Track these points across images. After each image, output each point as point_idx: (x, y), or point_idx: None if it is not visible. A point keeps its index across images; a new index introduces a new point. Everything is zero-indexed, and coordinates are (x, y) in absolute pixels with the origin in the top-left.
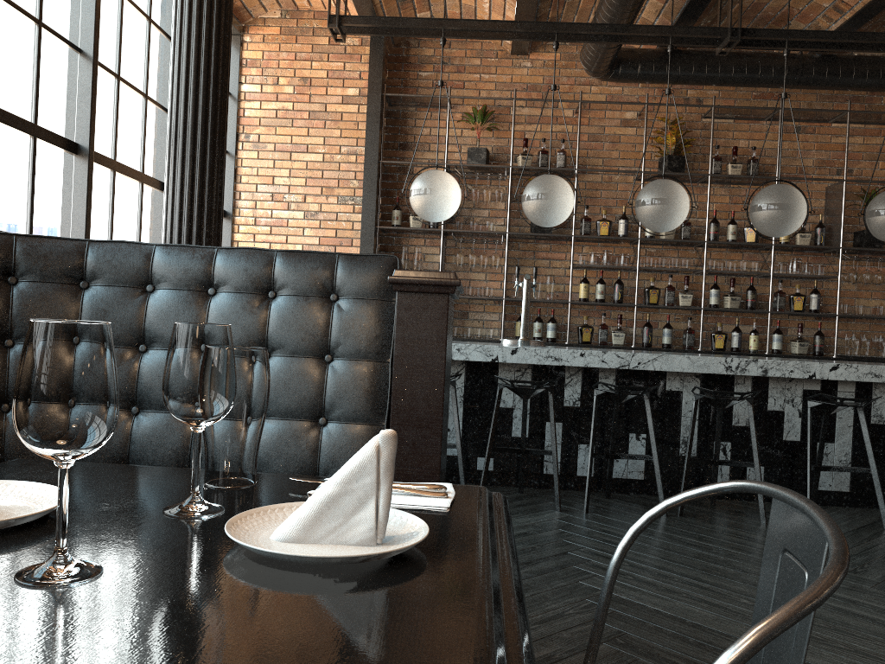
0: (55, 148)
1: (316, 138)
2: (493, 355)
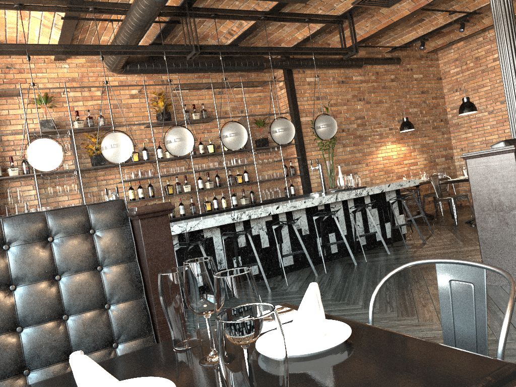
0: None
1: None
2: None
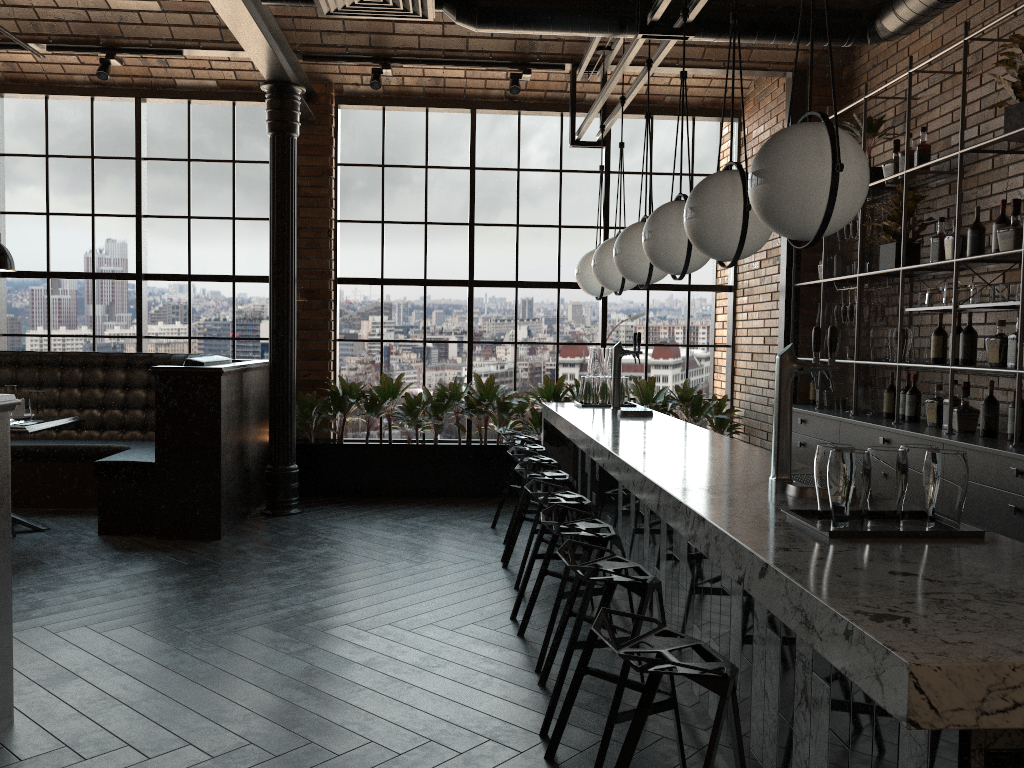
0: (447, 287)
1: None
2: (554, 420)
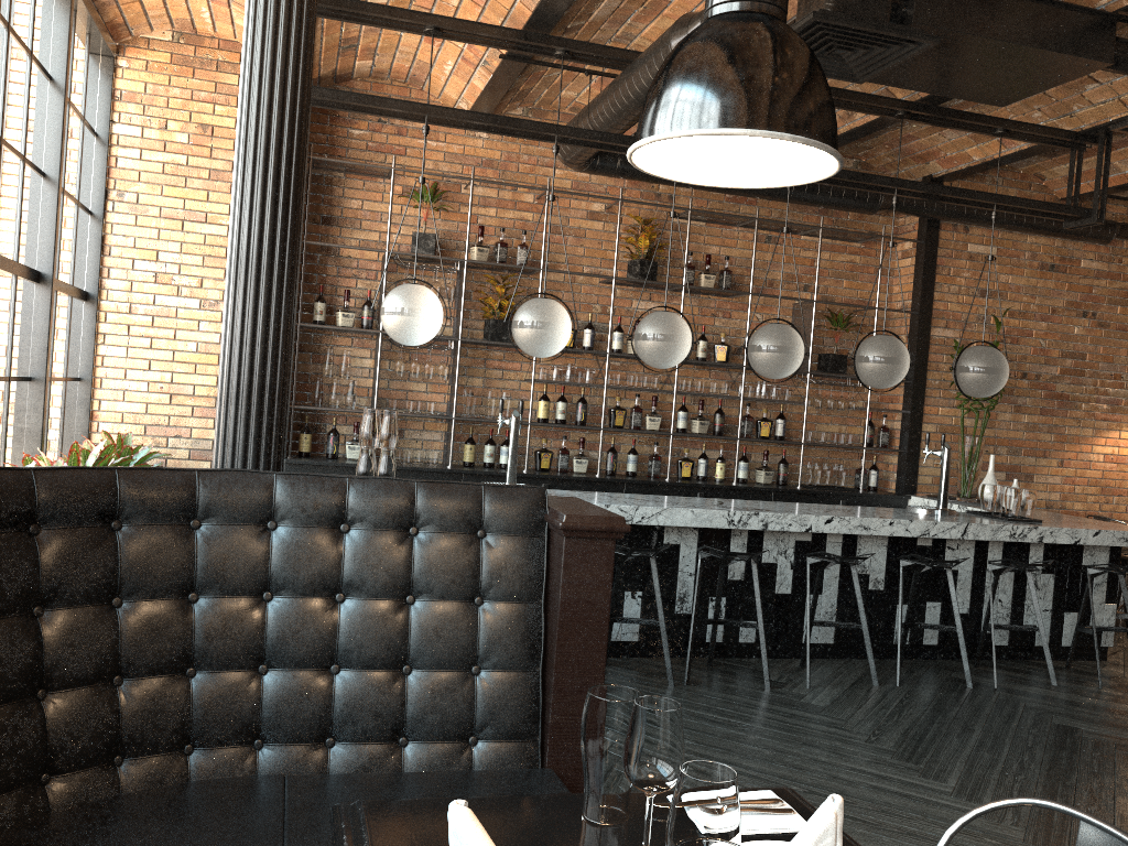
0: None
1: (219, 206)
2: None
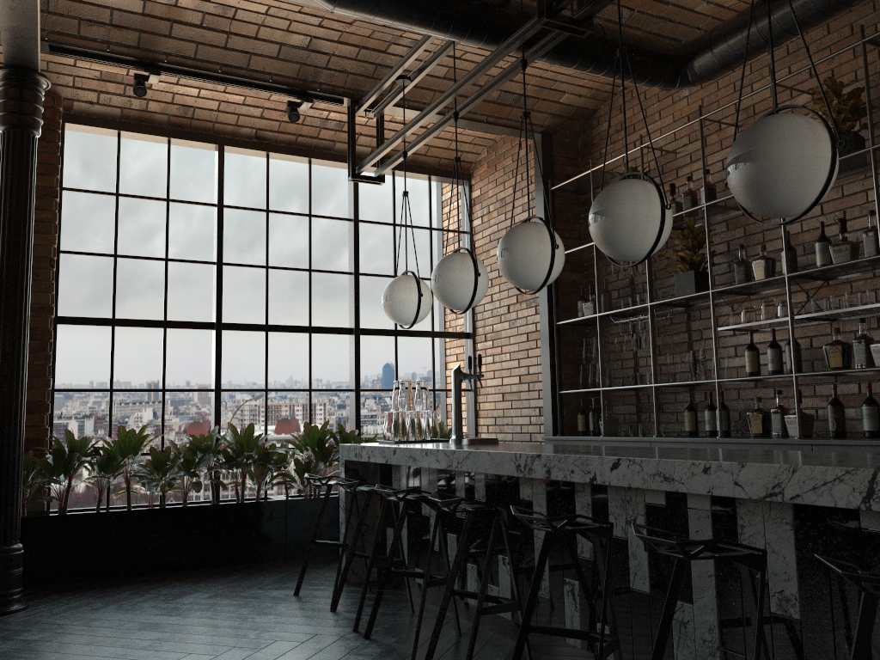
0: (190, 329)
1: None
2: (386, 456)
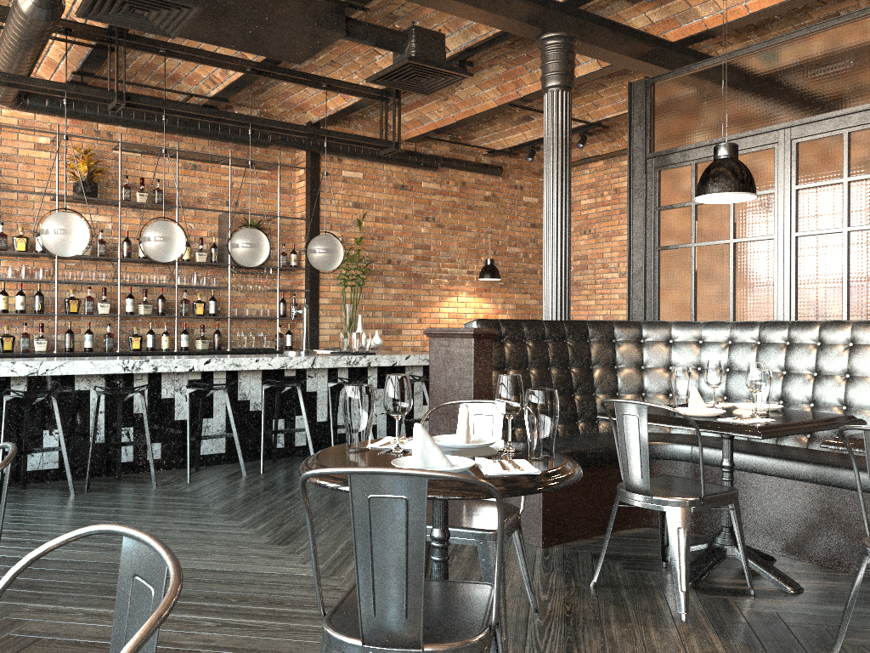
0: None
1: None
2: None
